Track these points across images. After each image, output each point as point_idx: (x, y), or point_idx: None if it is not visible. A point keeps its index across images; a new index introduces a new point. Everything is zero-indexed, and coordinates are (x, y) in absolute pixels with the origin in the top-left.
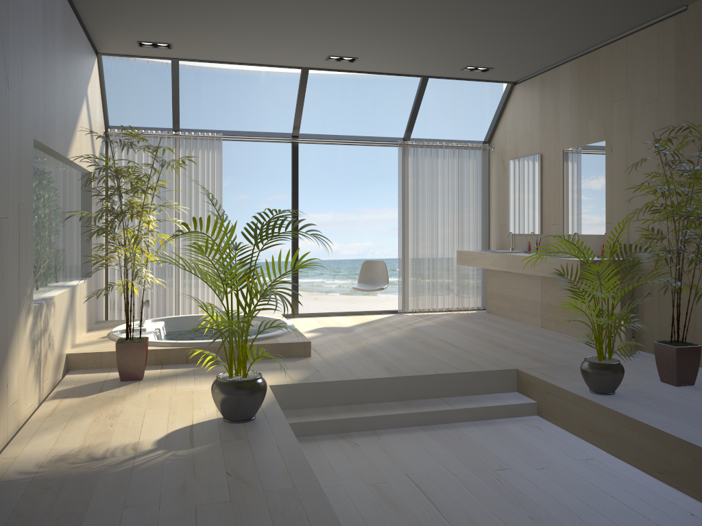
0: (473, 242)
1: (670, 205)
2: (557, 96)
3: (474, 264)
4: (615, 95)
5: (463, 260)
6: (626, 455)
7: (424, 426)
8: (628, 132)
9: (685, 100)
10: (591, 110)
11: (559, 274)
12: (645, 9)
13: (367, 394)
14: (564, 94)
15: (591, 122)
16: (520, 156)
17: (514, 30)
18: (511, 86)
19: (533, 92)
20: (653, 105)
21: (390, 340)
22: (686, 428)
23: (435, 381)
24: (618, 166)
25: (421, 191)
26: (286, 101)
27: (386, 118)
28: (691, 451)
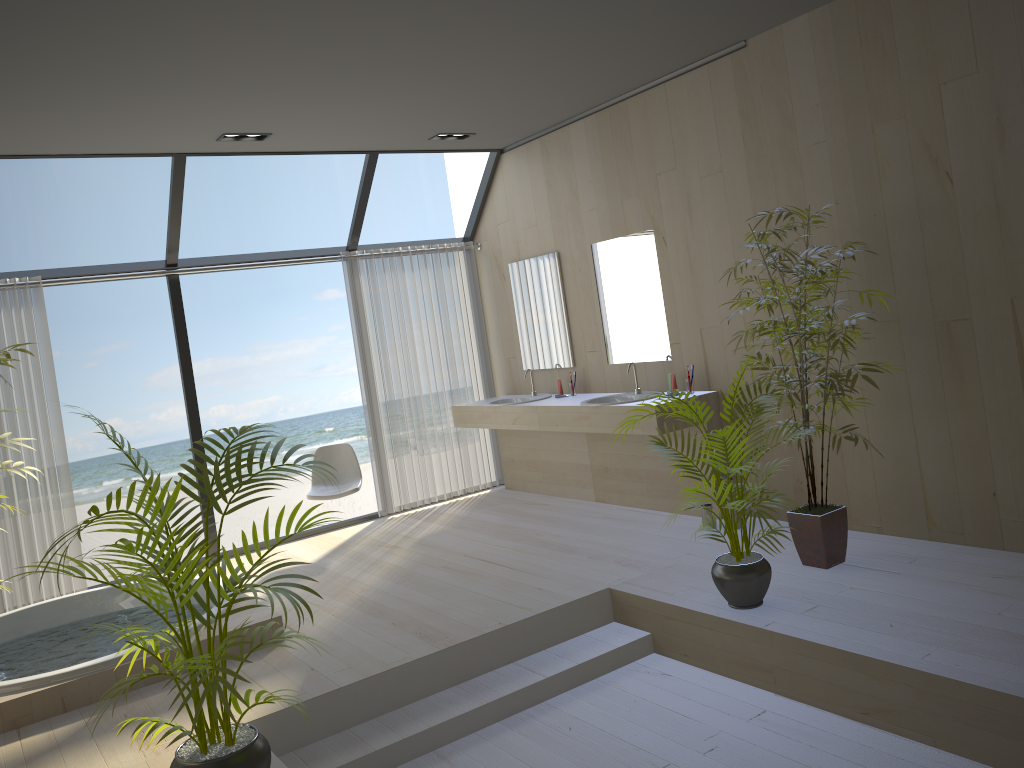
0: (472, 390)
1: (784, 322)
2: (572, 169)
3: (485, 423)
4: (659, 165)
5: (465, 420)
6: (808, 695)
7: (506, 719)
8: (686, 216)
9: (761, 169)
10: (626, 187)
11: (658, 443)
12: (694, 47)
13: (406, 689)
14: (582, 165)
15: (629, 203)
16: (525, 256)
17: (517, 82)
18: (497, 156)
19: (533, 164)
20: (717, 178)
21: (395, 575)
22: (885, 641)
23: (503, 638)
24: (677, 264)
25: (386, 325)
26: (106, 190)
27: (276, 202)
28: (909, 677)
